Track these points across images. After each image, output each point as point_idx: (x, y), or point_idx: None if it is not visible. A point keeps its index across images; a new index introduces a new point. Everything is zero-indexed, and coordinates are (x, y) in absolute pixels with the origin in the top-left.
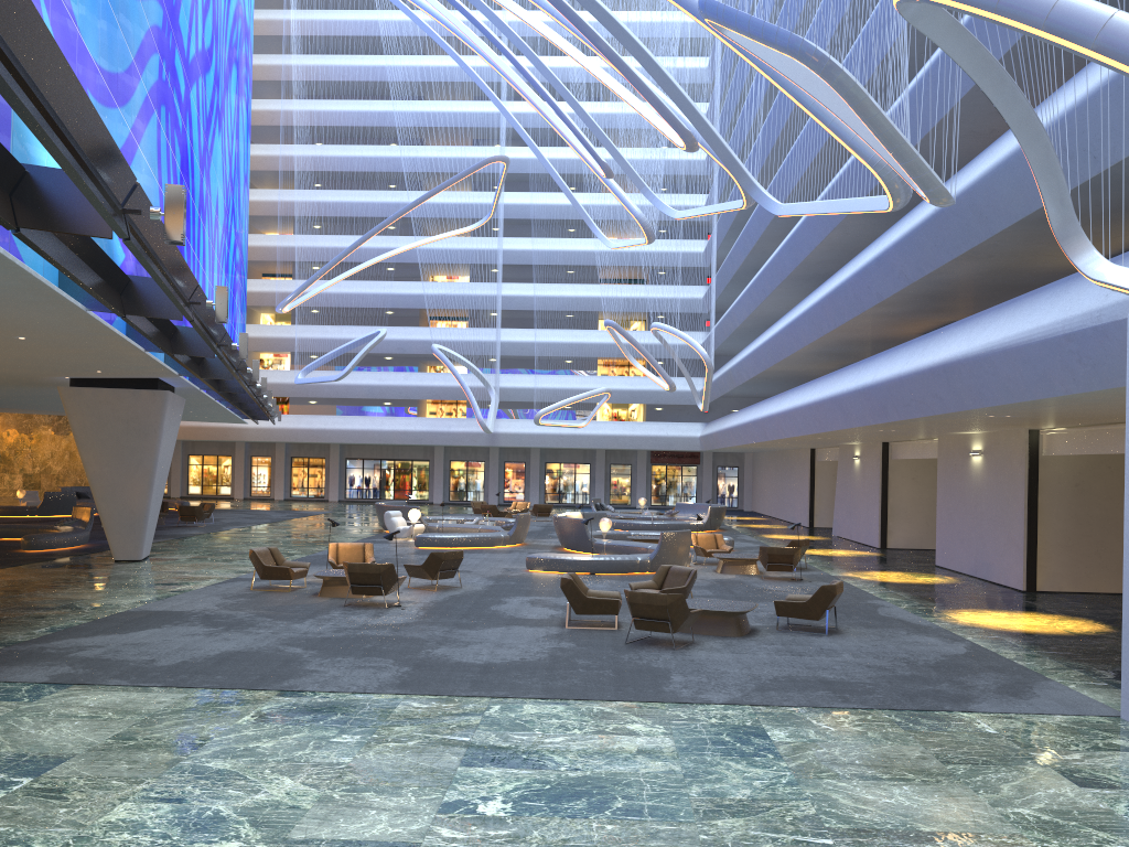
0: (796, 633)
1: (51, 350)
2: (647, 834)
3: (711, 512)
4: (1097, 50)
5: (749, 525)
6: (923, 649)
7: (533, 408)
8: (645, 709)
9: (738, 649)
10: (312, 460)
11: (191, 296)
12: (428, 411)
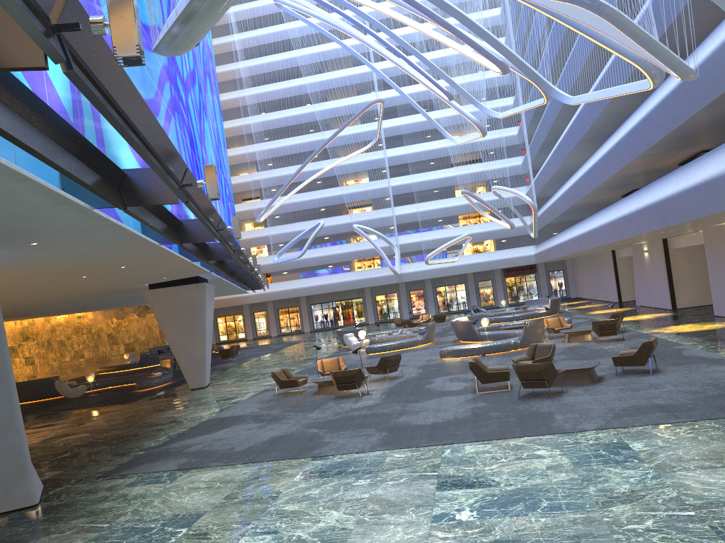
0: (630, 376)
1: (138, 270)
2: (569, 521)
3: (551, 302)
4: None
5: (577, 307)
6: (721, 375)
7: (422, 254)
8: (544, 440)
9: (593, 392)
10: (290, 309)
11: (217, 225)
12: (356, 267)
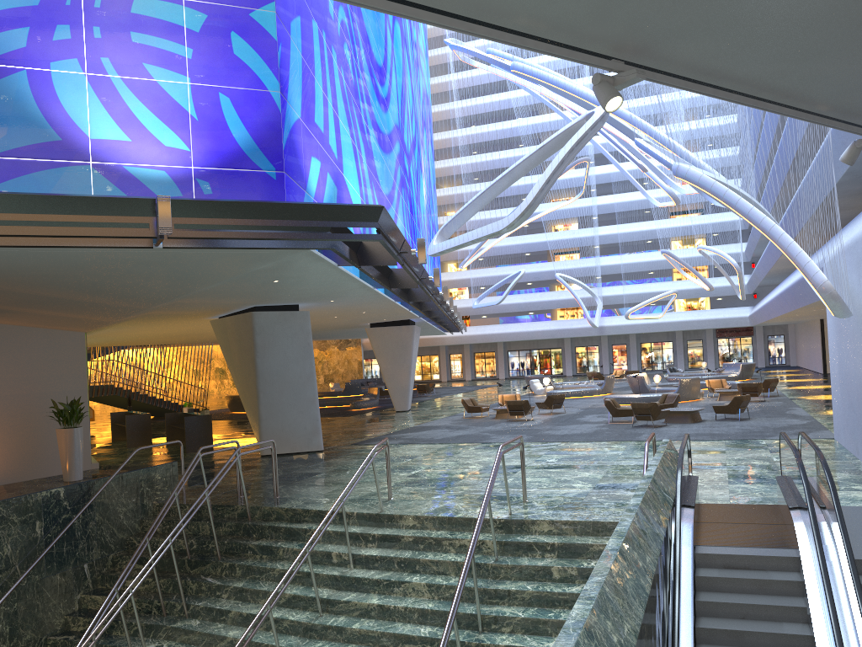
0: (724, 421)
1: (371, 314)
2: (597, 463)
3: (742, 367)
4: (723, 201)
5: (778, 375)
6: (782, 423)
7: (628, 307)
8: (622, 442)
9: (685, 426)
10: (486, 353)
11: (433, 291)
12: (558, 315)
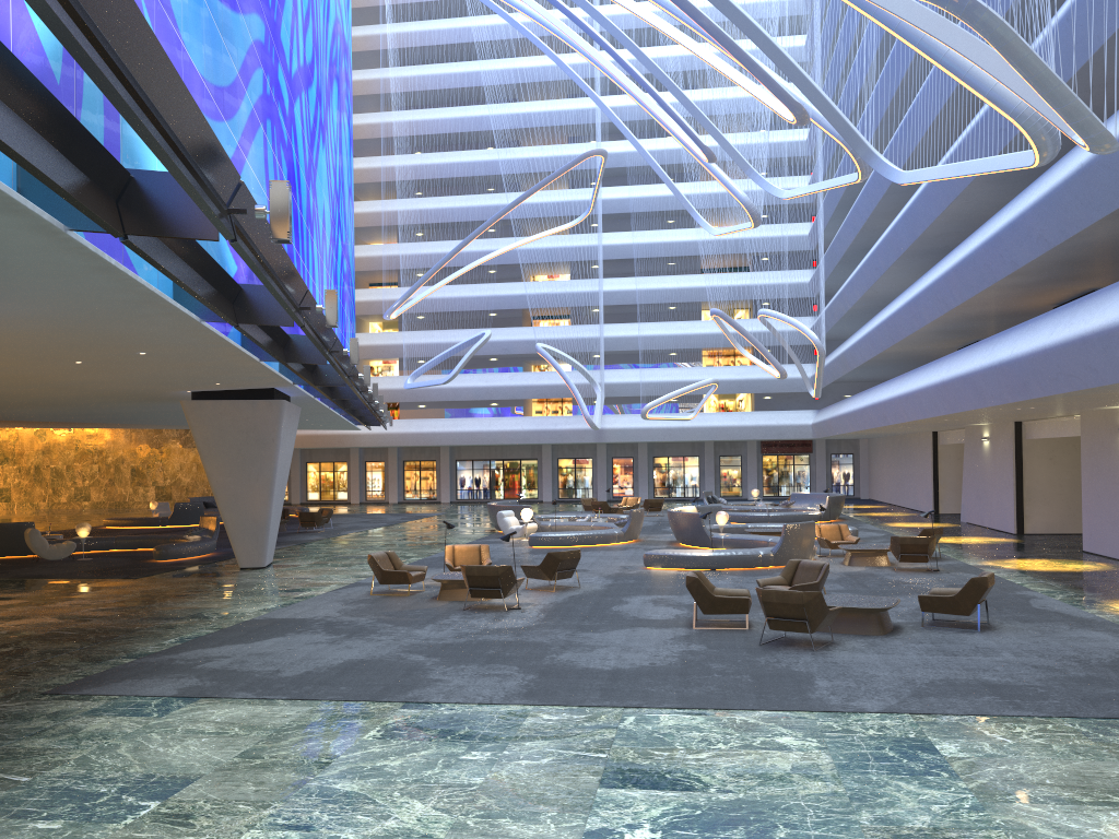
0: (944, 630)
1: (171, 364)
2: None
3: (830, 501)
4: None
5: (869, 514)
6: (1092, 645)
7: (638, 403)
8: (793, 719)
9: (883, 648)
10: (423, 463)
11: (301, 301)
12: (534, 411)
